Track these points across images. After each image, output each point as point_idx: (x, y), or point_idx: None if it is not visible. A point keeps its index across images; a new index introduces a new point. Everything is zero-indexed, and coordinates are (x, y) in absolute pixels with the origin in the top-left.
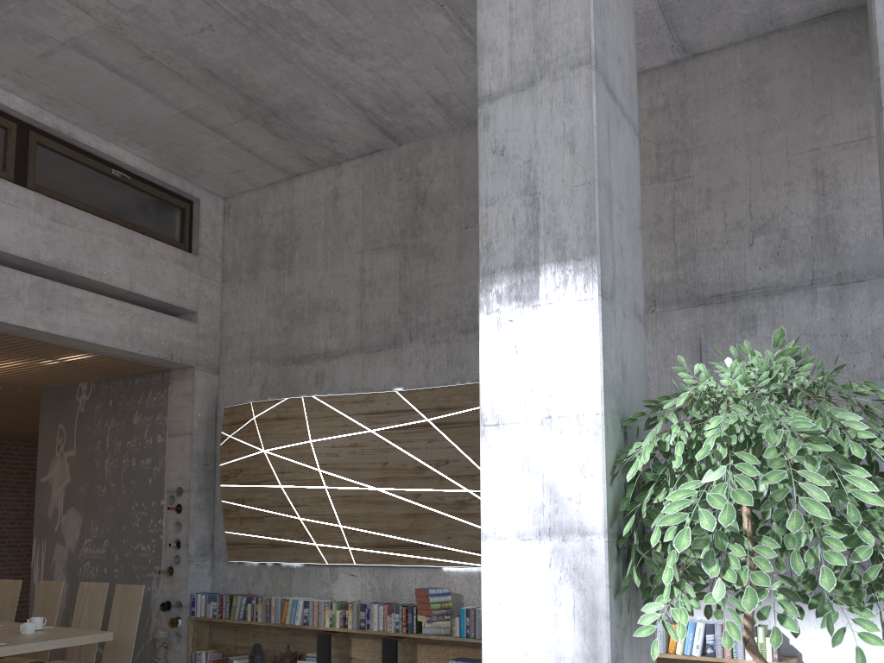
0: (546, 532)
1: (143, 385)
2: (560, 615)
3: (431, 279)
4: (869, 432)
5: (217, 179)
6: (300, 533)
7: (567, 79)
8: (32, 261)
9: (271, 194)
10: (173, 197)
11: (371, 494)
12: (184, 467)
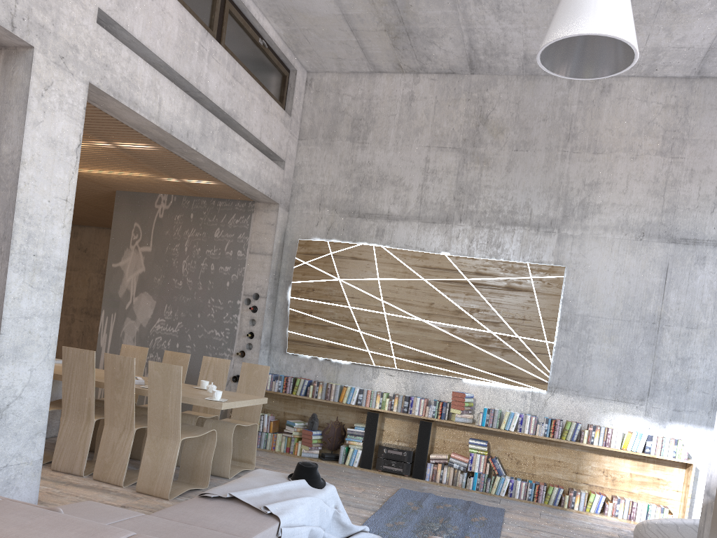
0: None
1: (227, 208)
2: None
3: (483, 180)
4: None
5: (316, 59)
6: (357, 341)
7: None
8: (220, 109)
9: (353, 80)
10: (282, 65)
11: (417, 323)
12: (262, 279)
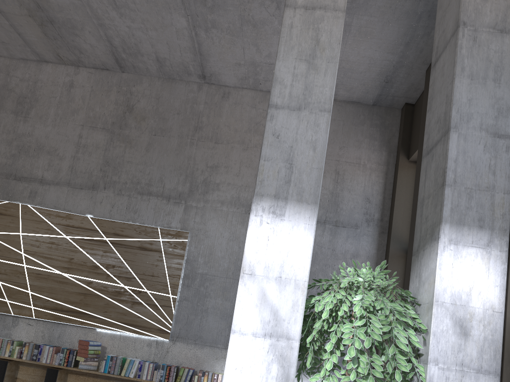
0: (268, 334)
1: None
2: (269, 378)
3: (126, 157)
4: (415, 315)
5: None
6: None
7: (317, 115)
8: None
9: (22, 66)
10: None
11: (57, 276)
12: None
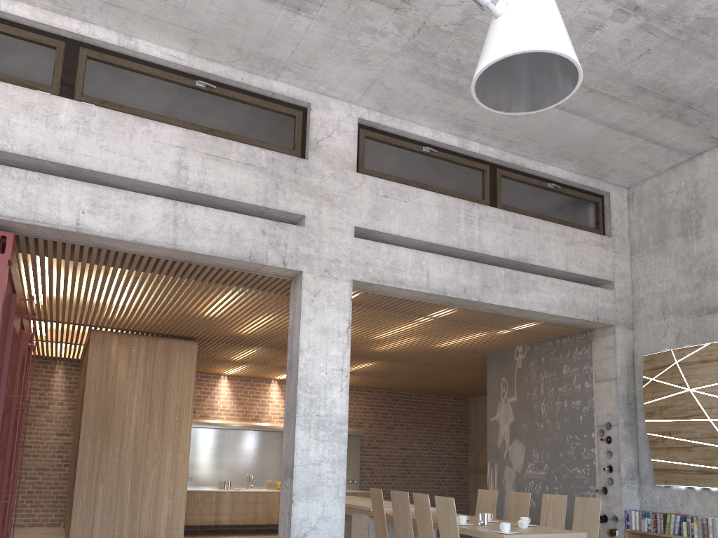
0: None
1: (569, 343)
2: None
3: None
4: None
5: (624, 174)
6: None
7: None
8: (503, 258)
9: (673, 175)
10: (589, 195)
11: None
12: (610, 406)
